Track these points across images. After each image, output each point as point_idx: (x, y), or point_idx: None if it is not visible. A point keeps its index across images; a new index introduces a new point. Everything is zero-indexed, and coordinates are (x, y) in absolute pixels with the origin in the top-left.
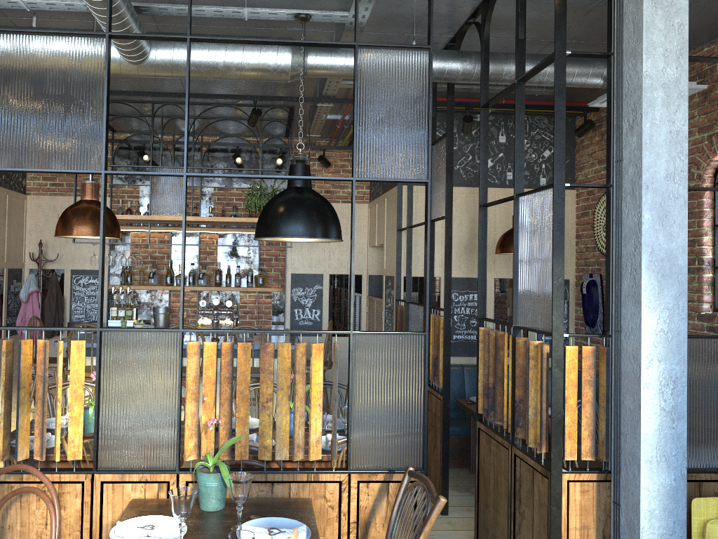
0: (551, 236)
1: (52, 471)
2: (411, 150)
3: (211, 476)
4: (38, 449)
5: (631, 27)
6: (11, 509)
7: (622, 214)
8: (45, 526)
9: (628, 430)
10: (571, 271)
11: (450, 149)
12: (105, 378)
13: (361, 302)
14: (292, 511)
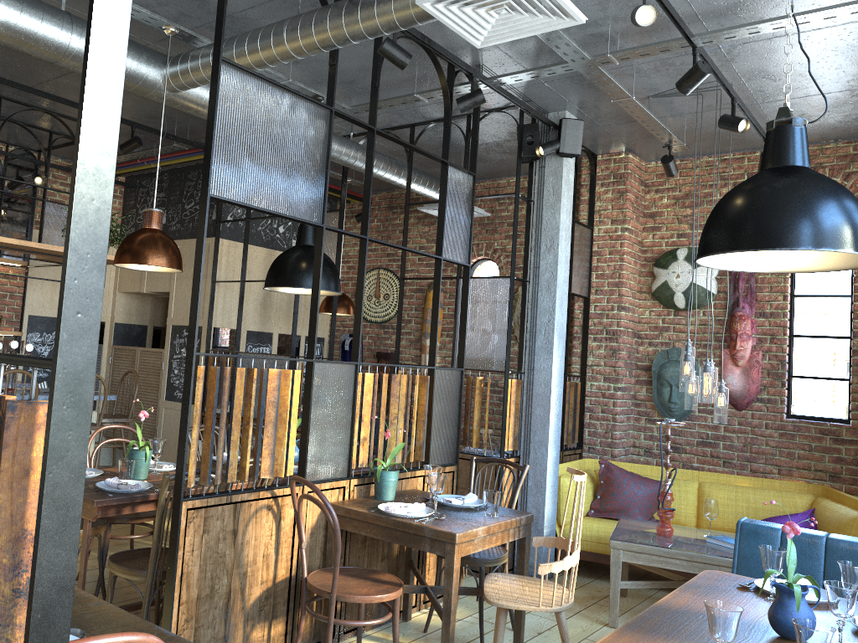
0: (502, 309)
1: (279, 486)
2: (463, 243)
3: (396, 473)
4: (268, 468)
5: (551, 190)
6: (249, 525)
7: (537, 299)
8: (270, 536)
9: (538, 428)
10: (327, 331)
11: (341, 224)
12: (312, 403)
13: (102, 352)
14: (426, 494)
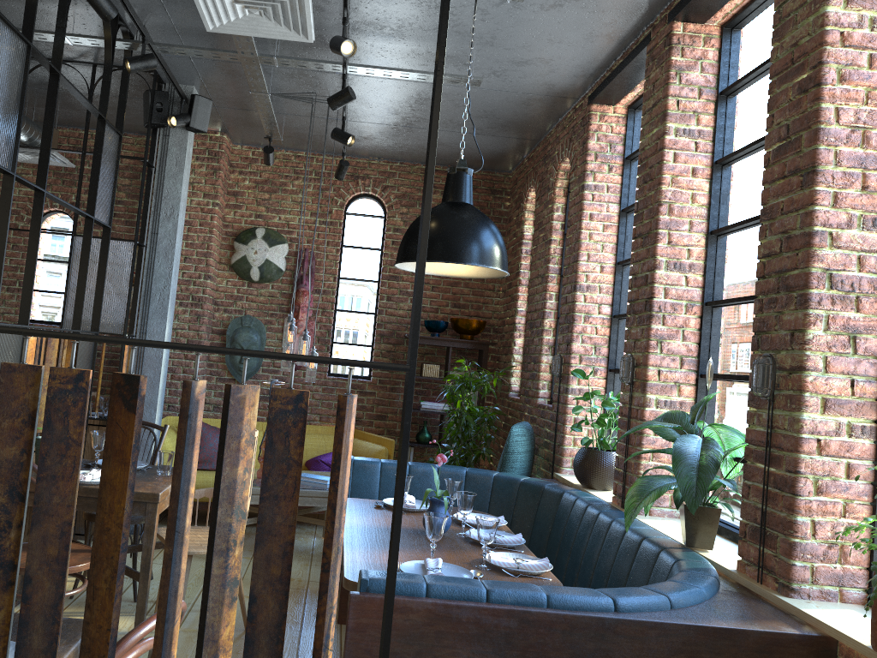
0: (123, 272)
1: None
2: (107, 204)
3: None
4: None
5: (174, 161)
6: None
7: (154, 265)
8: None
9: (147, 389)
10: None
11: None
12: None
13: None
14: None
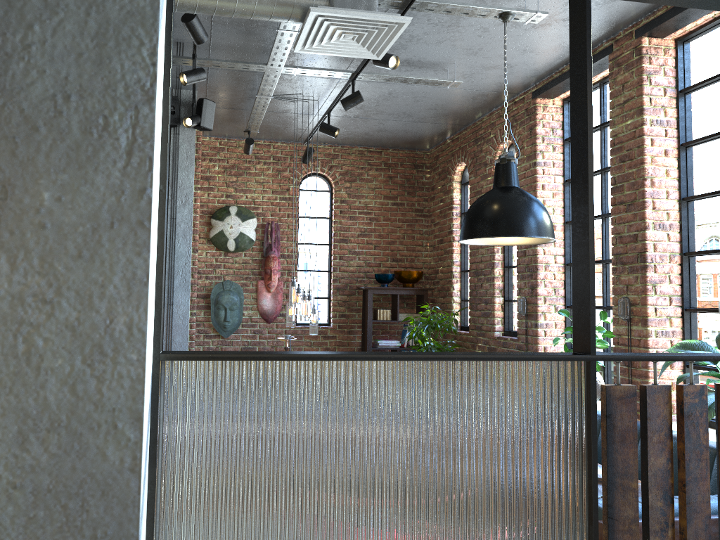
0: None
1: None
2: None
3: None
4: None
5: (185, 155)
6: None
7: (175, 245)
8: None
9: None
10: None
11: None
12: None
13: None
14: None
